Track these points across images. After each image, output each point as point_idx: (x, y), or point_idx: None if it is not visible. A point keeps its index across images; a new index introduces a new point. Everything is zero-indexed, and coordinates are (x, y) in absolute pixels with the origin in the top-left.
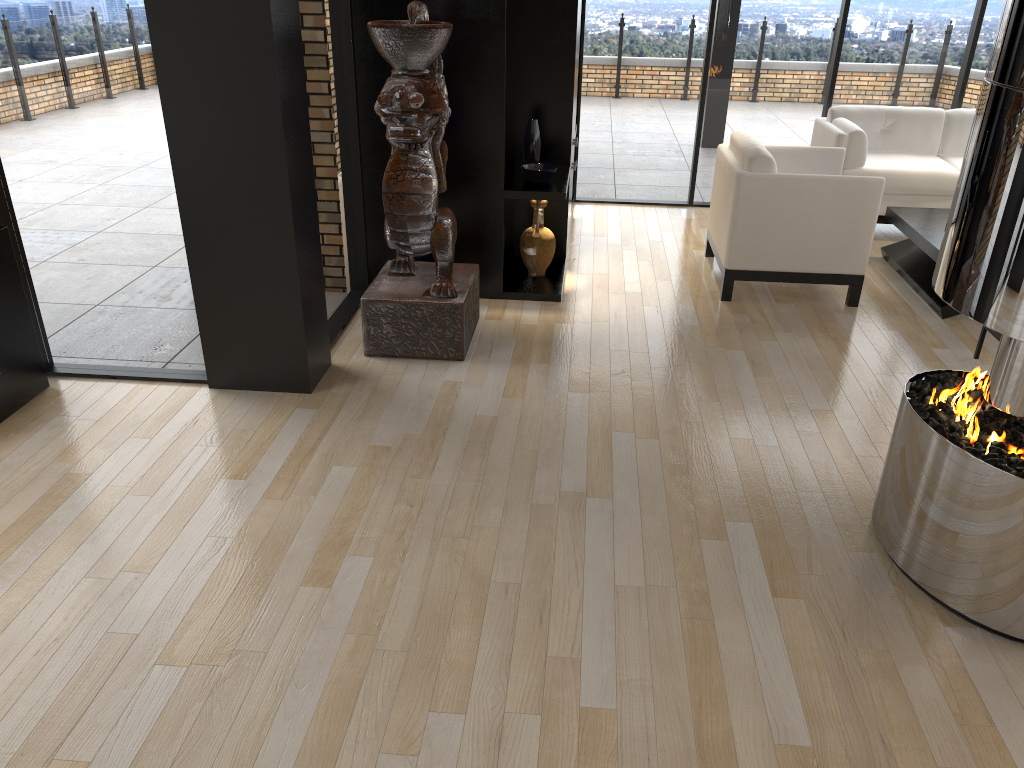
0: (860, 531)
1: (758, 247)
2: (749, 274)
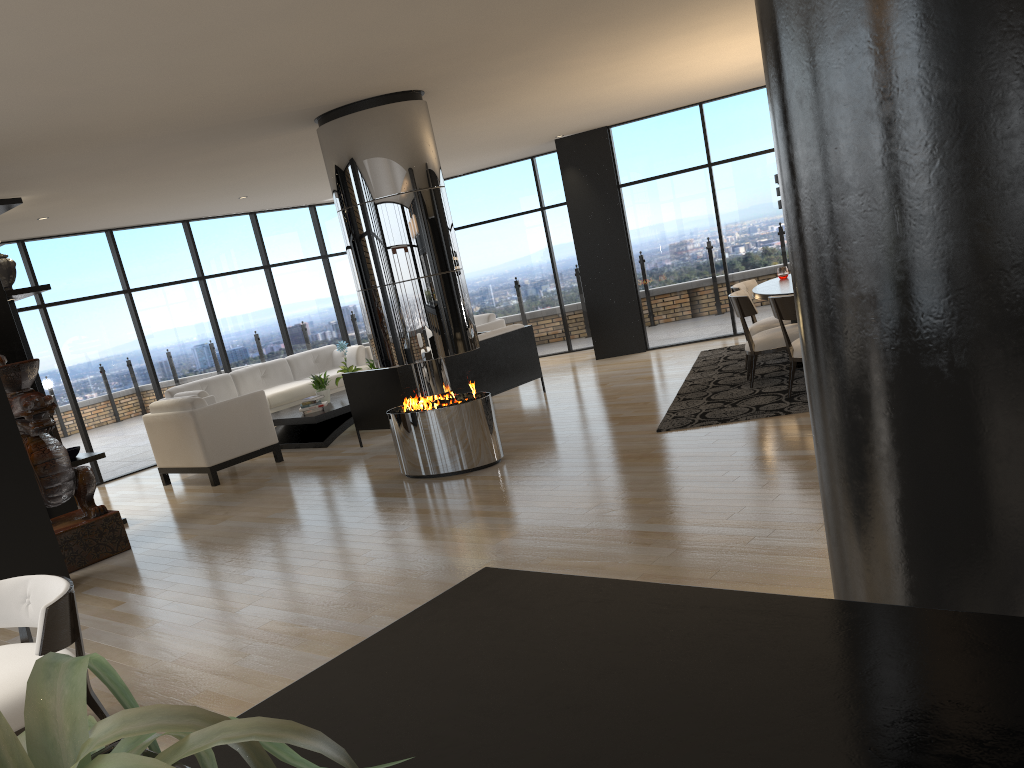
0: (408, 480)
1: (221, 447)
2: (223, 464)
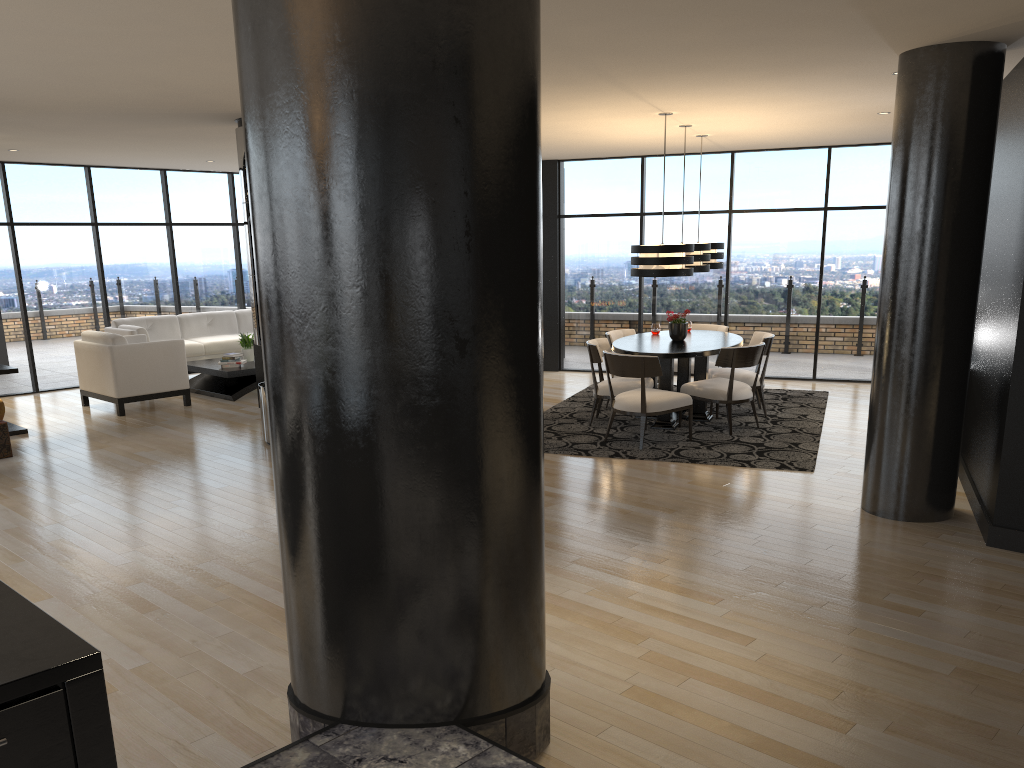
0: (264, 446)
1: (132, 383)
2: (131, 398)
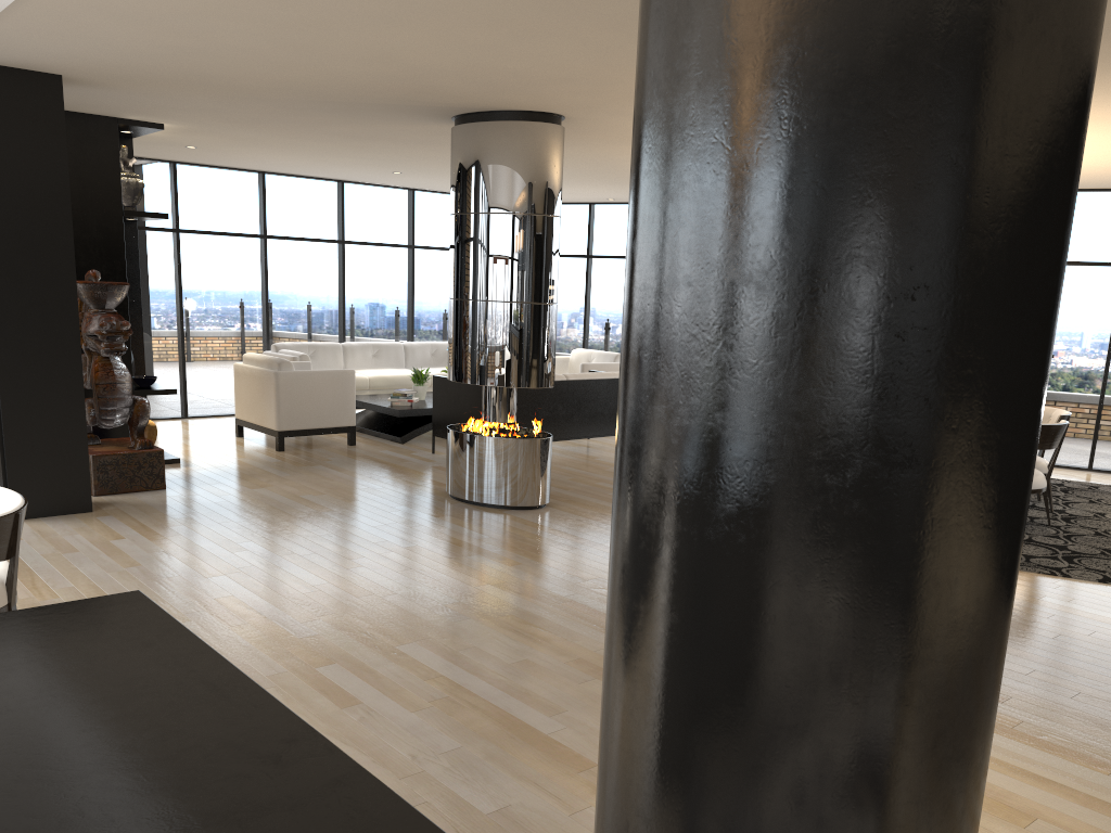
0: (447, 500)
1: (295, 415)
2: (293, 432)
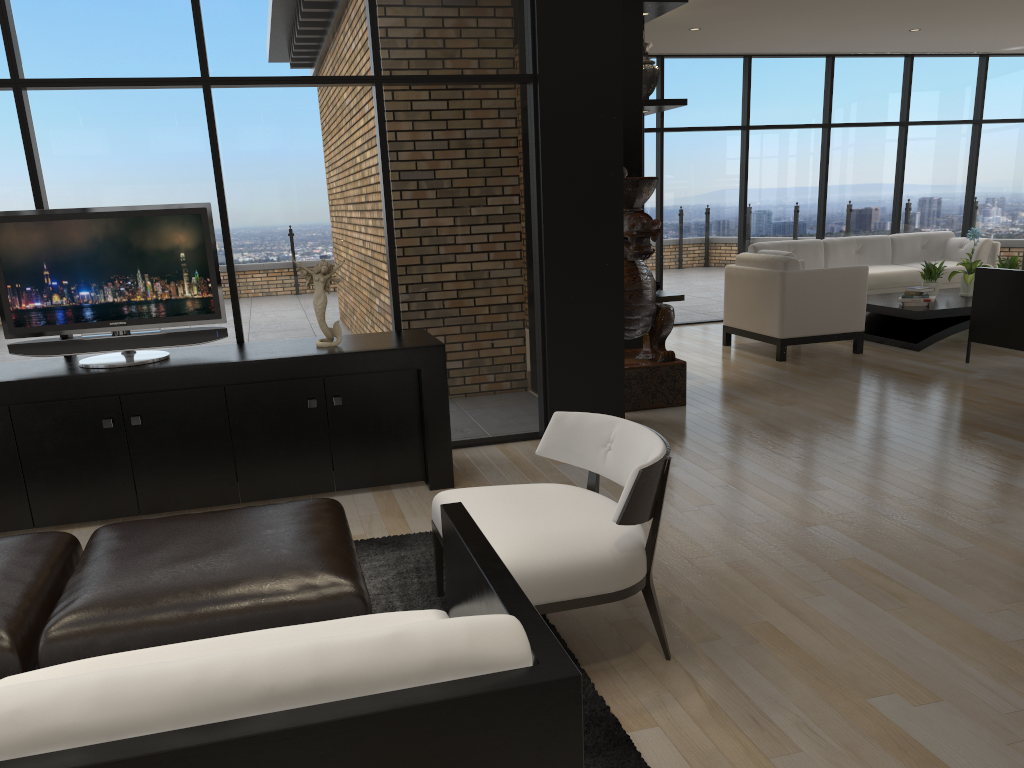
0: None
1: (800, 320)
2: (795, 340)
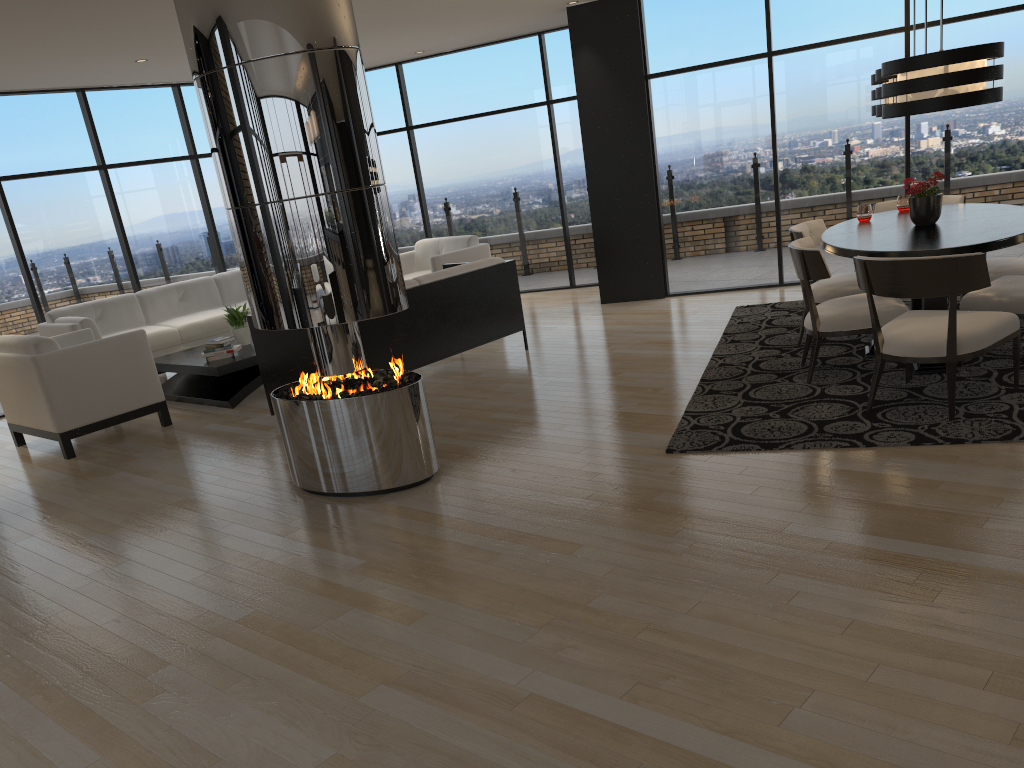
0: (297, 496)
1: (77, 407)
2: (81, 430)
